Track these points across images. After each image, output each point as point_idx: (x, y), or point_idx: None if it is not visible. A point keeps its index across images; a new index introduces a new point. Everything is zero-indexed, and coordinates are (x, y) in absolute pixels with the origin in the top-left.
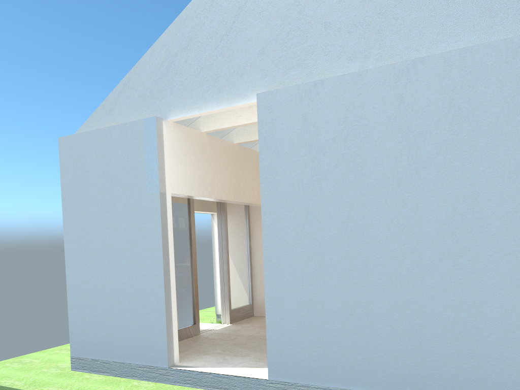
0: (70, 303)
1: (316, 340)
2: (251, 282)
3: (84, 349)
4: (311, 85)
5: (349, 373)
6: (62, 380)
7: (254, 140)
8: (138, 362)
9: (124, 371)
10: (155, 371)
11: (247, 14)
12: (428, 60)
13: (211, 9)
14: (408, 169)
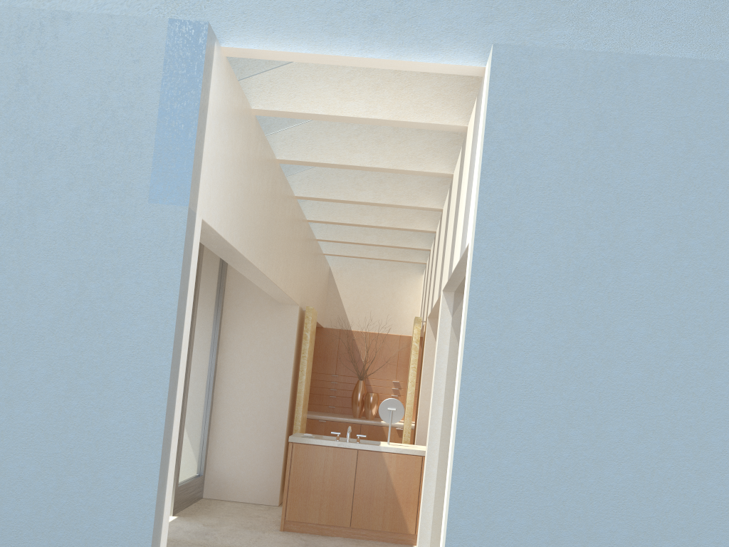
0: None
1: None
2: (208, 432)
3: None
4: (623, 60)
5: None
6: None
7: (321, 163)
8: None
9: None
10: None
11: None
12: None
13: None
14: None
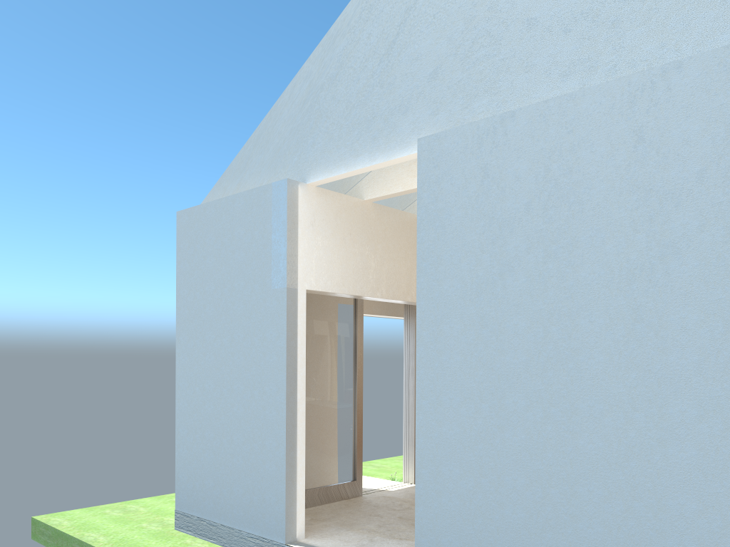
0: (178, 437)
1: (486, 533)
2: None
3: (190, 502)
4: (496, 120)
5: None
6: (155, 543)
7: None
8: (250, 530)
9: (233, 540)
10: (269, 546)
11: (416, 20)
12: (690, 64)
13: (369, 19)
14: (647, 256)
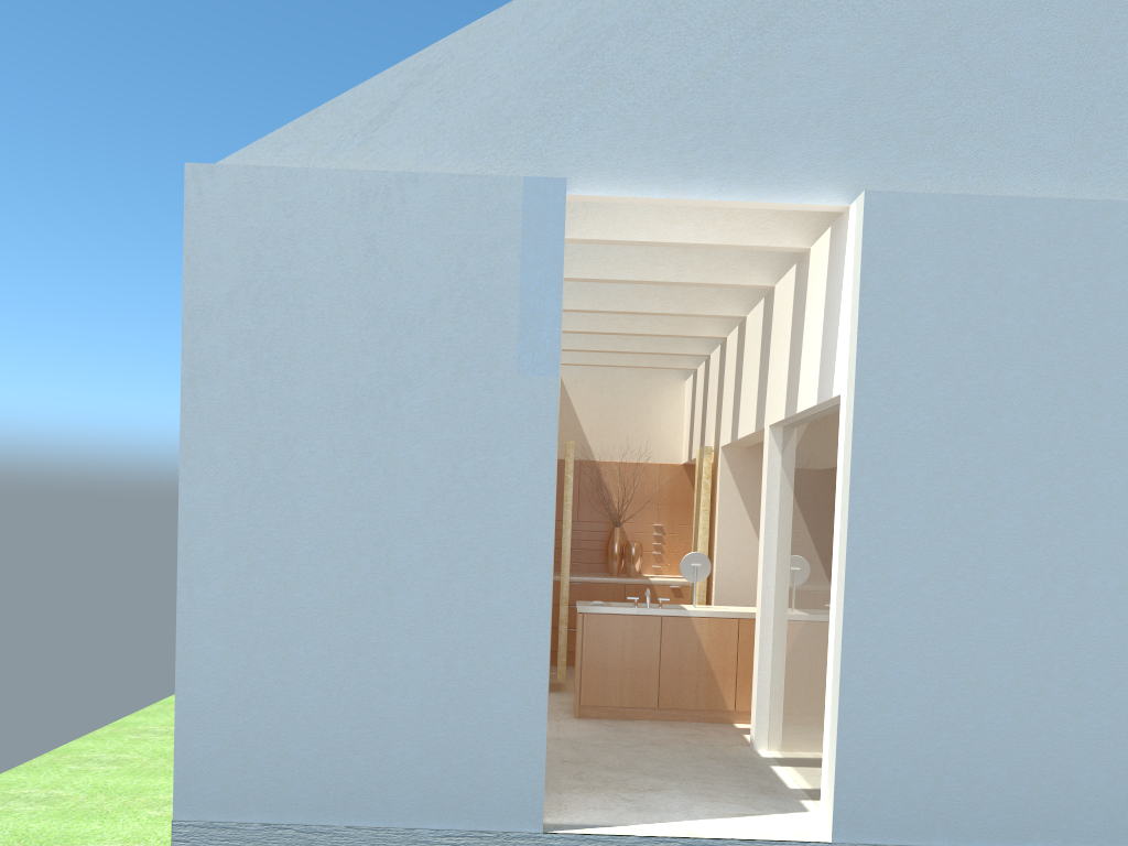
0: (187, 663)
1: (955, 751)
2: None
3: (234, 798)
4: (996, 203)
5: (1022, 815)
6: None
7: (617, 280)
8: (440, 823)
9: None
10: (499, 844)
11: None
12: None
13: None
14: None
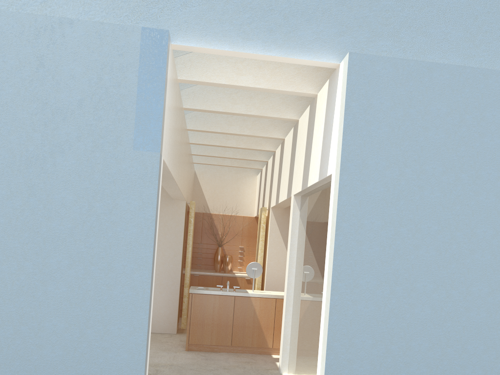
0: None
1: None
2: None
3: None
4: (424, 65)
5: None
6: None
7: (213, 111)
8: None
9: None
10: None
11: None
12: None
13: None
14: None
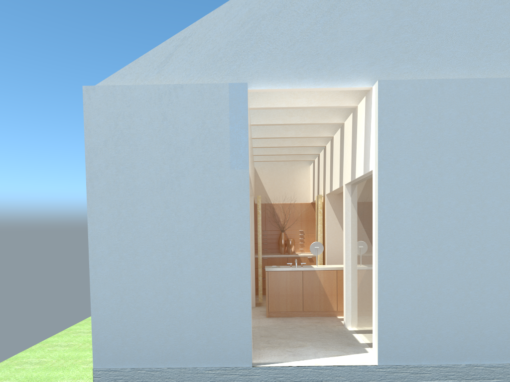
0: (95, 301)
1: (430, 323)
2: None
3: (119, 358)
4: (436, 82)
5: (461, 349)
6: None
7: (274, 124)
8: (207, 365)
9: (186, 377)
10: (233, 372)
11: None
12: None
13: None
14: None
